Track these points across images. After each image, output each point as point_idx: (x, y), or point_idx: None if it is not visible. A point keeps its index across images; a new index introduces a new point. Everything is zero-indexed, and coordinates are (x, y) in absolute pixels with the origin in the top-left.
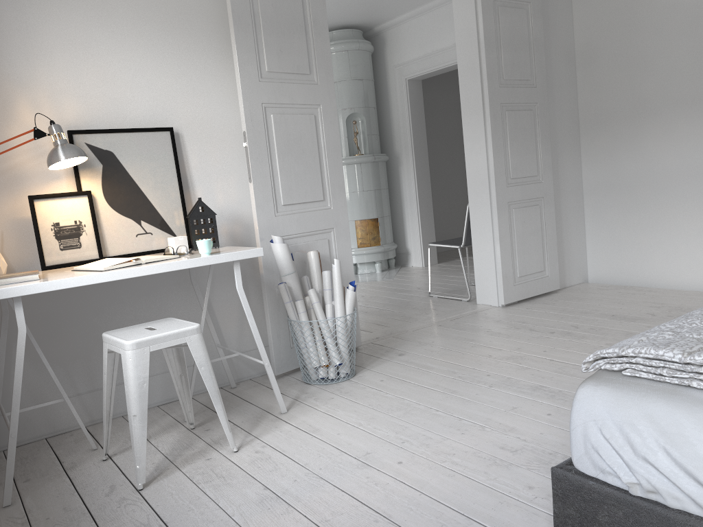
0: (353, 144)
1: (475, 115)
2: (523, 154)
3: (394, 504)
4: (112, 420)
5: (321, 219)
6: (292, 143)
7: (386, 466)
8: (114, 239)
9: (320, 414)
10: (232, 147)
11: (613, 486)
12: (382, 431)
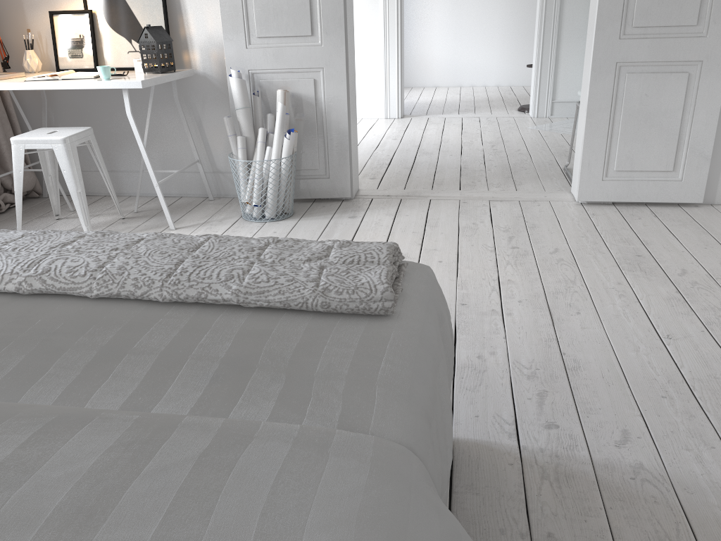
0: None
1: None
2: None
3: None
4: (122, 197)
5: (306, 57)
6: None
7: None
8: (111, 53)
9: None
10: None
11: None
12: None
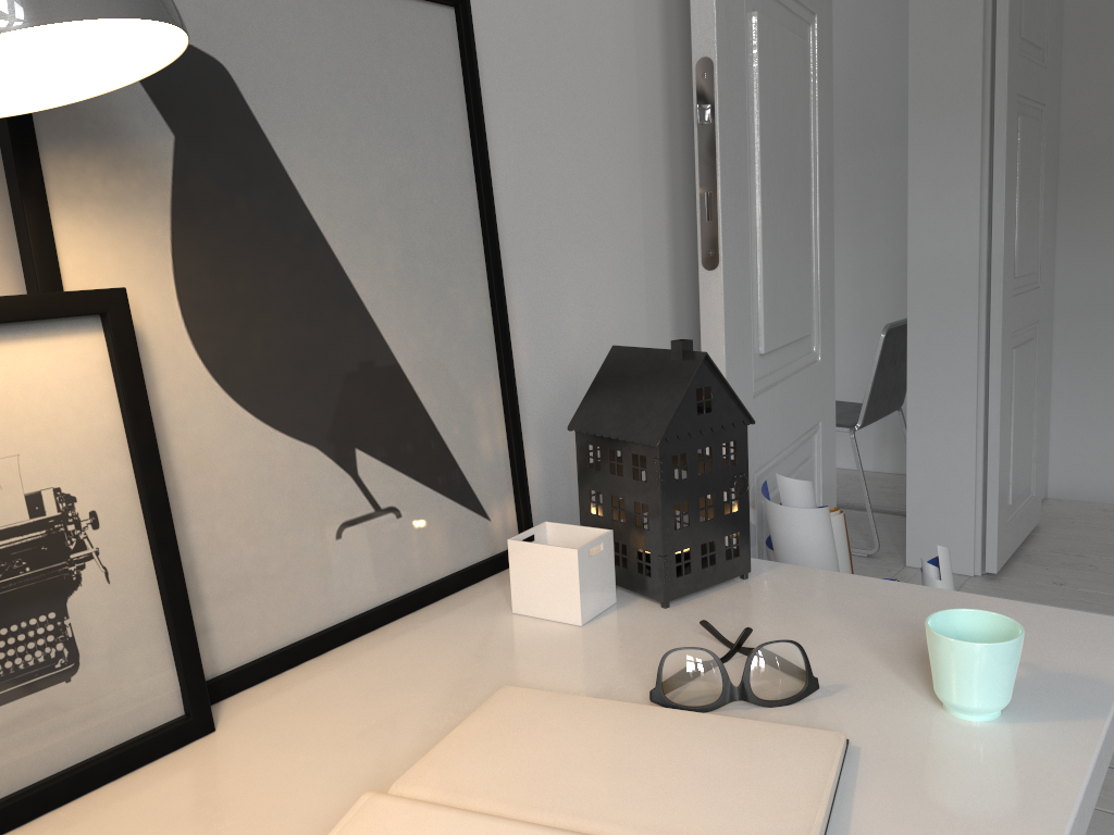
0: None
1: (954, 119)
2: (1029, 220)
3: None
4: None
5: (808, 398)
6: (781, 131)
7: None
8: (242, 568)
9: None
10: (608, 126)
11: None
12: None
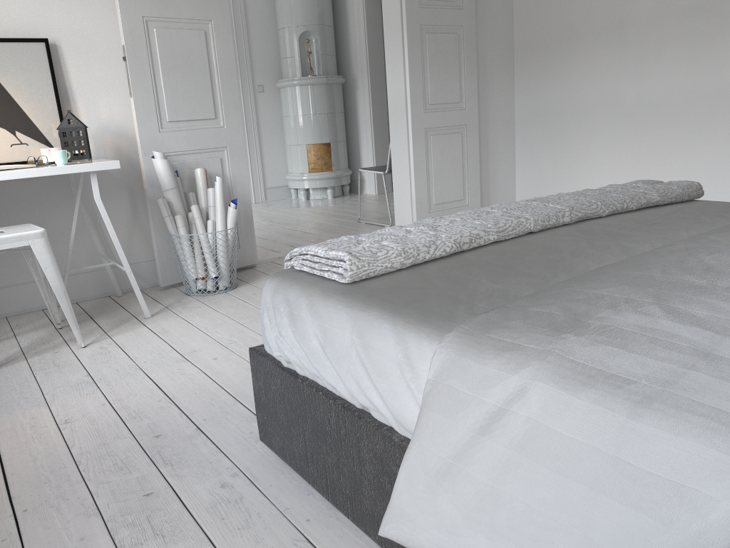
0: (307, 64)
1: (395, 37)
2: (444, 79)
3: (185, 389)
4: None
5: (213, 138)
6: (179, 59)
7: (202, 361)
8: None
9: (178, 320)
10: (116, 61)
11: (277, 360)
12: (220, 334)
